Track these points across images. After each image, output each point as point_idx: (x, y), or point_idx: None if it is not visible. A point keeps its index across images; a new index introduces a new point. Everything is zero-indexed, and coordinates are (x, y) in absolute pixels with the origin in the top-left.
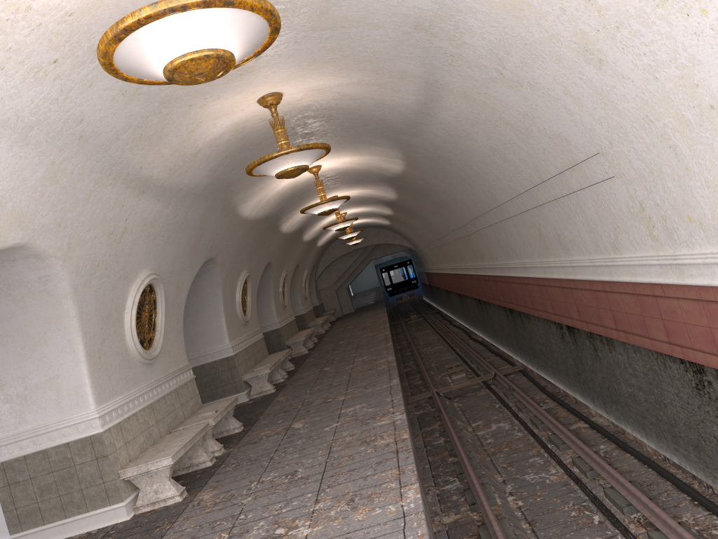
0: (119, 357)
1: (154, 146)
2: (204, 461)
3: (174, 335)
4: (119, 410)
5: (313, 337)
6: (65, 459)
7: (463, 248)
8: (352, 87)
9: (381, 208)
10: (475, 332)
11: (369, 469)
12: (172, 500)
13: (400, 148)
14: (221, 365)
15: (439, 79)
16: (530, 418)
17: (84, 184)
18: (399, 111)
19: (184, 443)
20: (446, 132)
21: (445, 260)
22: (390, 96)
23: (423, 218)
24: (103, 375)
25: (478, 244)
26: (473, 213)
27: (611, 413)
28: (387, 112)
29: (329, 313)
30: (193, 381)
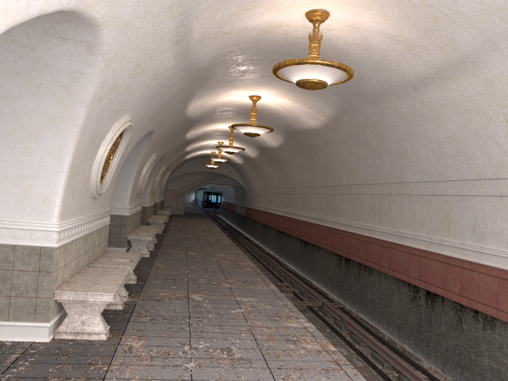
0: (83, 182)
1: (220, 3)
2: (116, 303)
3: (111, 181)
4: (69, 231)
5: (163, 223)
6: (5, 260)
7: (315, 201)
8: (382, 38)
9: (250, 149)
10: (284, 263)
11: (320, 375)
12: (97, 336)
13: (340, 109)
14: (114, 220)
15: (480, 61)
16: (373, 354)
17: (164, 0)
18: (388, 77)
19: (120, 284)
20: (413, 109)
21: (280, 205)
22: (402, 60)
23: (283, 169)
24: (71, 192)
25: (340, 204)
26: (357, 180)
27: (449, 373)
28: (376, 74)
29: (168, 209)
30: (108, 226)
